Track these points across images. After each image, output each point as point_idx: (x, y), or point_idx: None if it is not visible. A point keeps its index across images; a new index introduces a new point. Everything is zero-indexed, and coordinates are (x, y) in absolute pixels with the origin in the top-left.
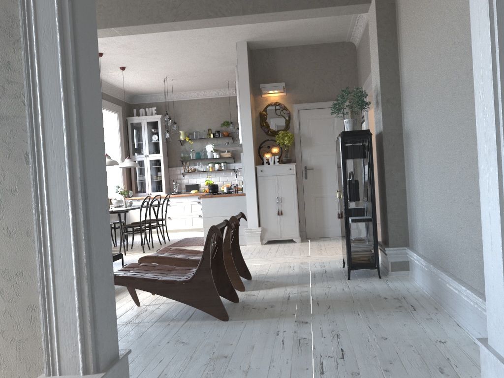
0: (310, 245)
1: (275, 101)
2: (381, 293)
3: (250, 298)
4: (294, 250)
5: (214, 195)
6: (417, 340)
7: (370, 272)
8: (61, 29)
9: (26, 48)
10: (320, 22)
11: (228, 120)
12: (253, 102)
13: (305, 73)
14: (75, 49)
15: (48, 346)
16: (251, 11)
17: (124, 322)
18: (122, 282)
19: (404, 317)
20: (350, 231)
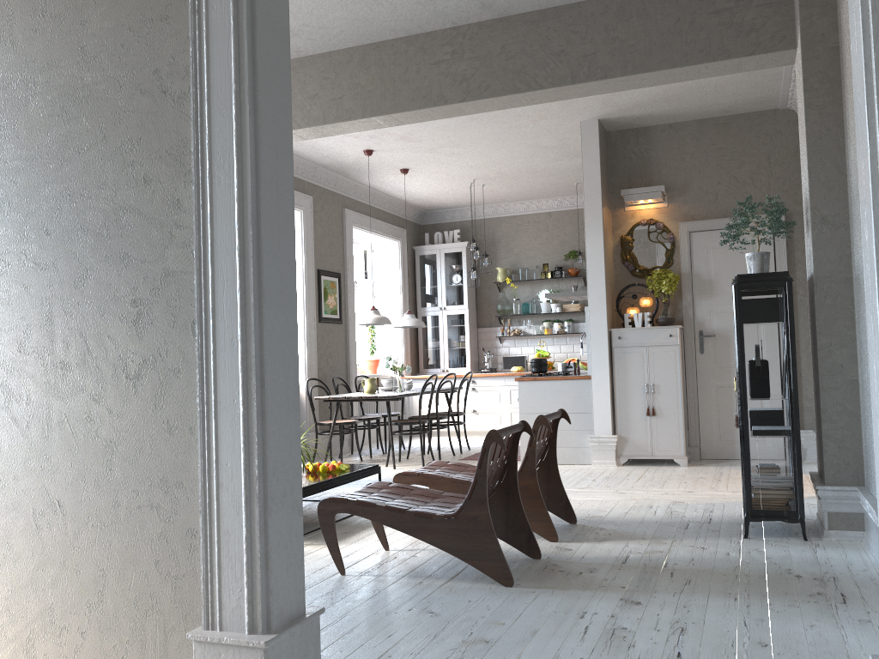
0: (703, 472)
1: (649, 217)
2: (795, 566)
3: (562, 553)
4: (669, 479)
5: (539, 376)
6: (821, 655)
7: (793, 528)
8: (239, 155)
9: (198, 181)
10: (725, 80)
11: (577, 248)
12: (609, 220)
13: (703, 168)
14: (256, 181)
15: (208, 587)
16: (585, 76)
17: (358, 572)
18: (356, 509)
19: (817, 612)
20: (749, 450)
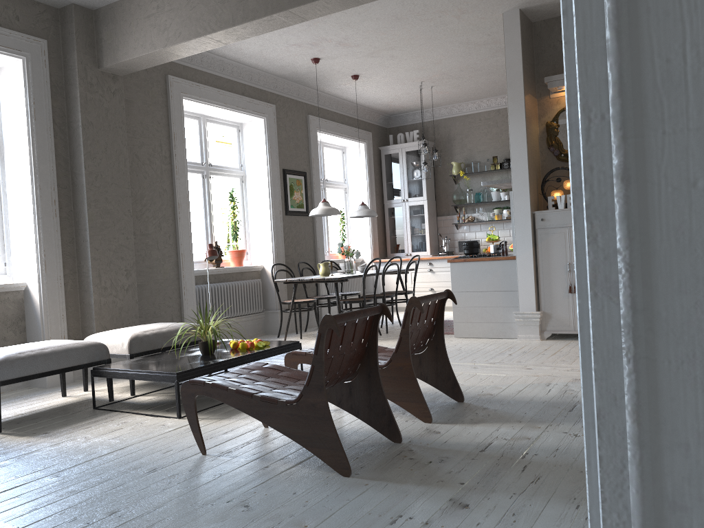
0: None
1: None
2: None
3: (427, 437)
4: None
5: (470, 258)
6: None
7: None
8: None
9: None
10: None
11: None
12: (534, 107)
13: None
14: None
15: None
16: None
17: (219, 452)
18: (211, 392)
19: None
20: None
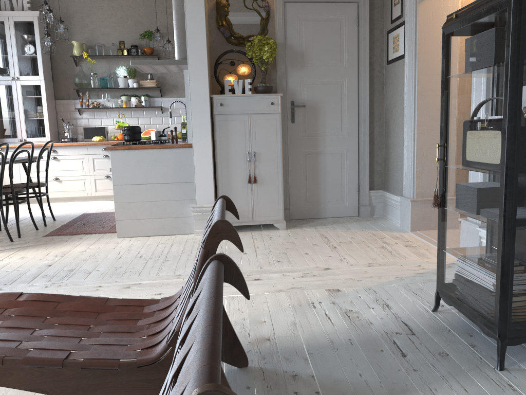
0: (306, 236)
1: None
2: None
3: None
4: (287, 250)
5: (135, 145)
6: None
7: None
8: None
9: None
10: None
11: (151, 30)
12: None
13: None
14: None
15: None
16: None
17: None
18: None
19: None
20: (514, 250)
